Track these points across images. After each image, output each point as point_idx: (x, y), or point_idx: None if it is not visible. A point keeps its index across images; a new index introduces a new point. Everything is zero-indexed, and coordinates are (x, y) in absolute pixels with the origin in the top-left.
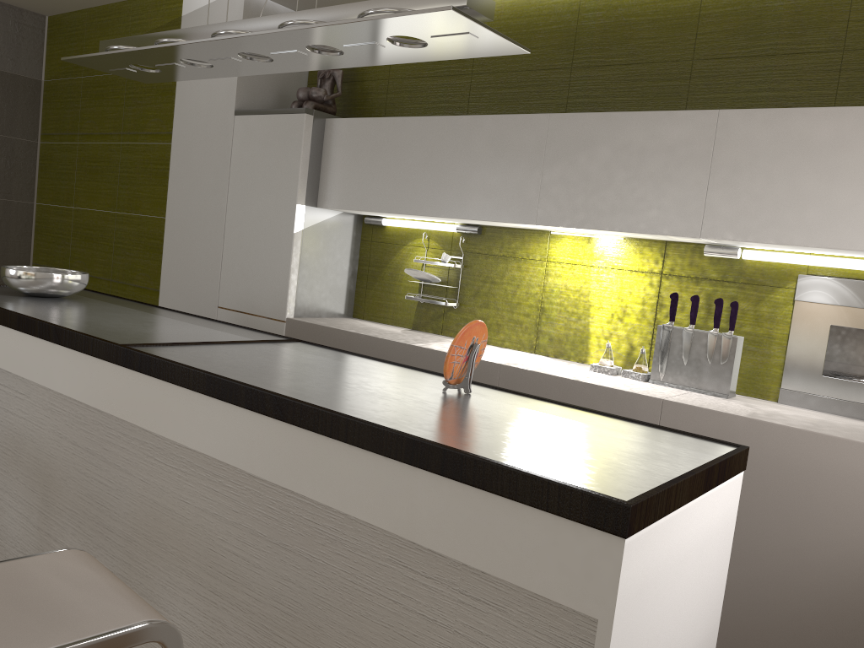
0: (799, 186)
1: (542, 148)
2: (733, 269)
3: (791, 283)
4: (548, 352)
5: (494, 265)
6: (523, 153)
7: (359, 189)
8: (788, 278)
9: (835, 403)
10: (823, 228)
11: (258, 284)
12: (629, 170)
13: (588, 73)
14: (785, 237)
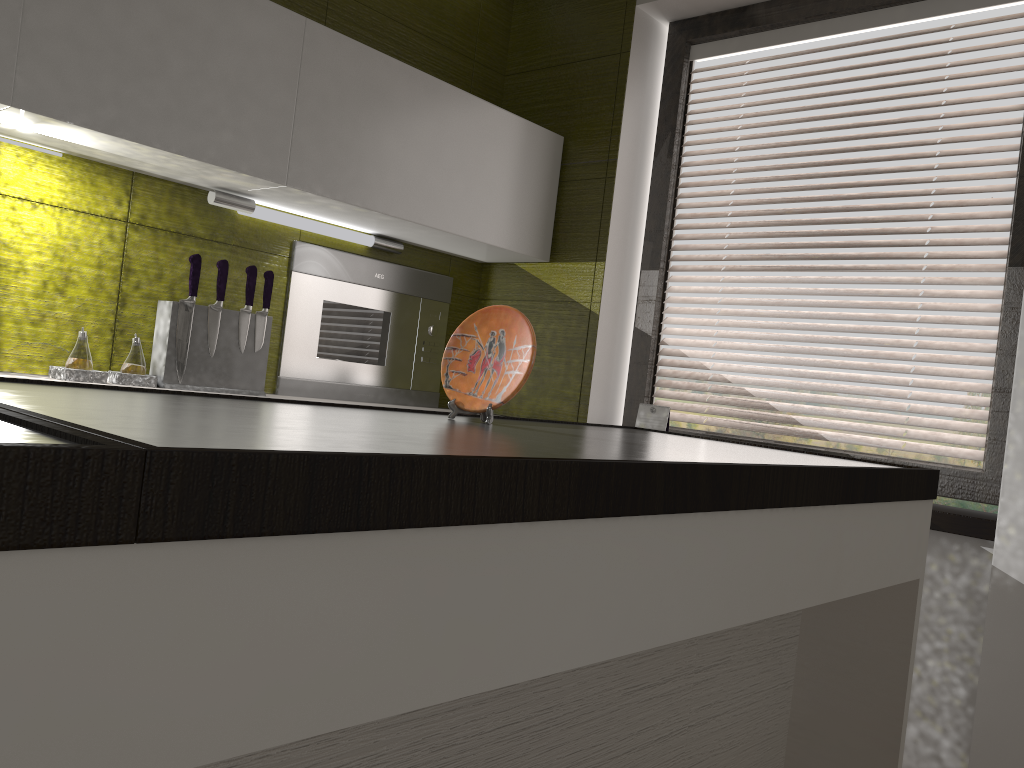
0: (382, 145)
1: None
2: (224, 226)
3: (285, 250)
4: None
5: None
6: None
7: None
8: (283, 244)
9: (329, 387)
10: (400, 196)
11: None
12: (190, 58)
13: None
14: (370, 201)
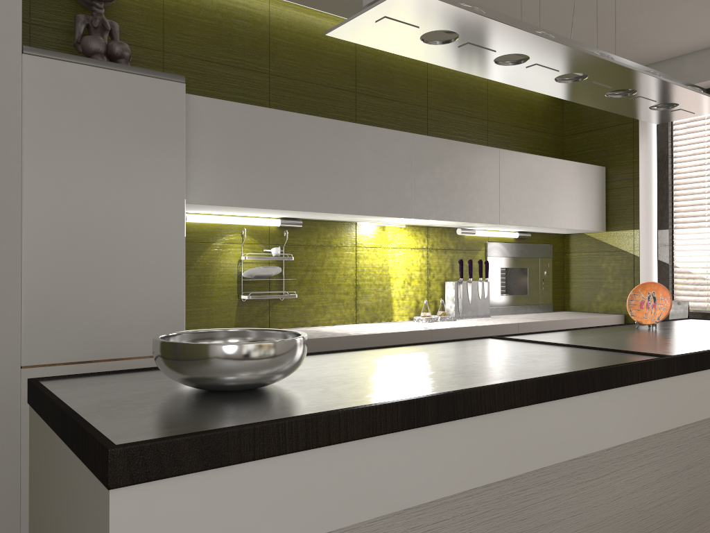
0: (531, 195)
1: (411, 159)
2: (460, 242)
3: (483, 247)
4: (366, 319)
5: (314, 254)
6: (399, 161)
7: (237, 182)
8: (482, 245)
9: (506, 308)
10: (540, 217)
11: (122, 314)
12: (463, 180)
13: (368, 100)
14: (530, 222)
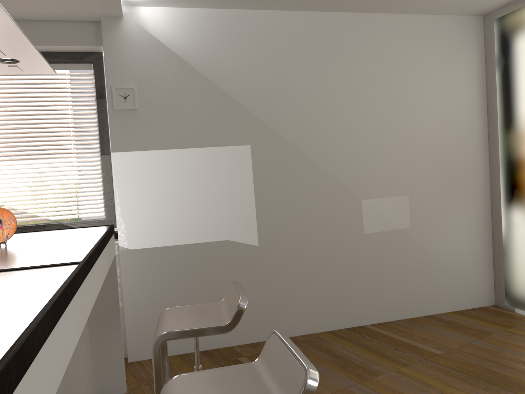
0: None
1: None
2: None
3: None
4: None
5: None
6: None
7: None
8: None
9: None
10: None
11: None
12: None
13: None
14: None
